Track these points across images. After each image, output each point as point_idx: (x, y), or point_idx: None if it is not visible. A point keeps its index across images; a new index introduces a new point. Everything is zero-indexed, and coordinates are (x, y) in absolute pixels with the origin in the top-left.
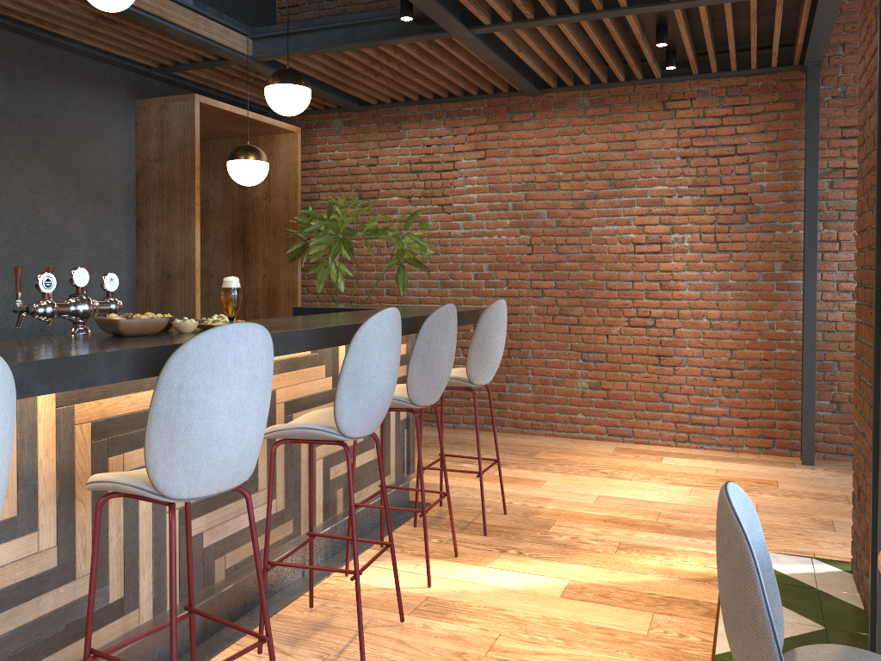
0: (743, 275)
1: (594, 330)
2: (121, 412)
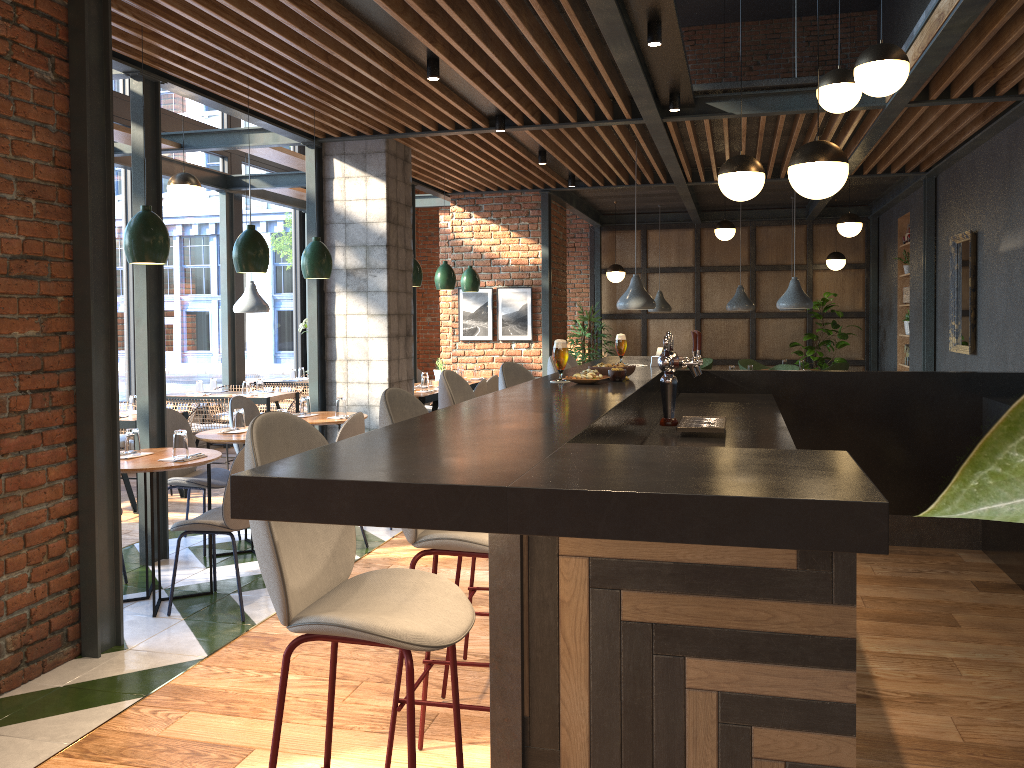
0: None
1: None
2: None
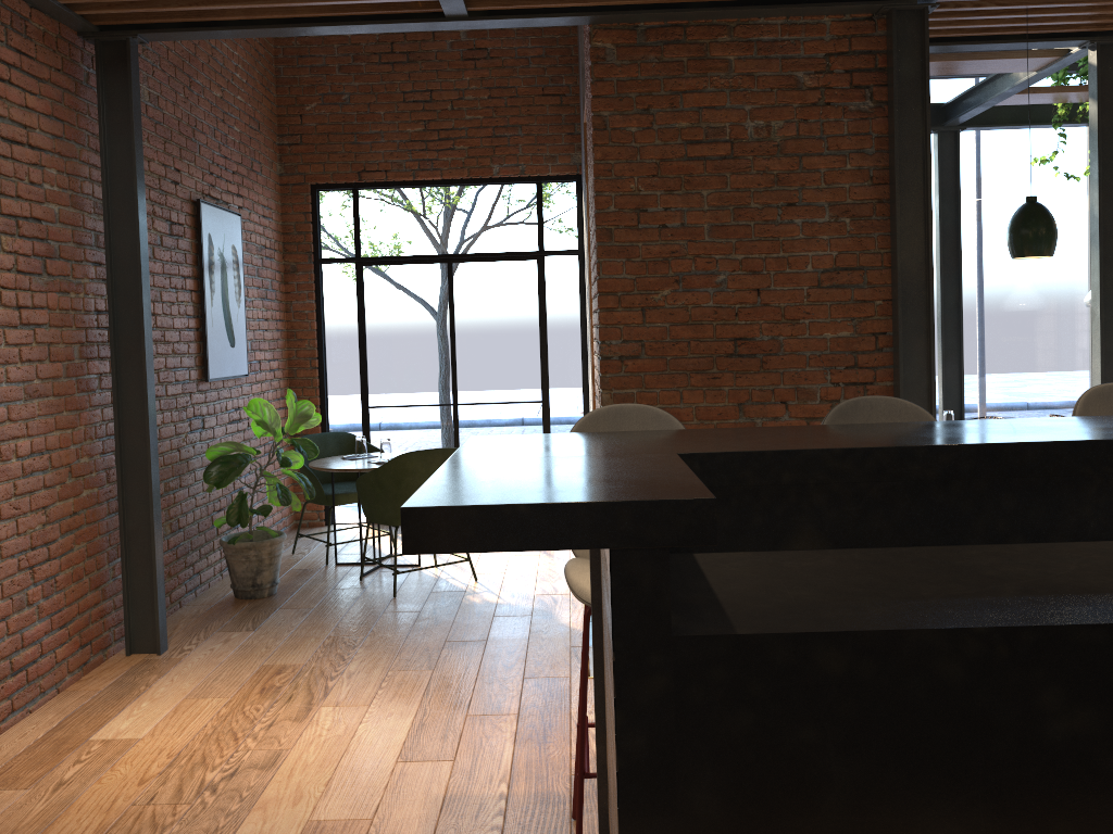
0: (49, 369)
1: None
2: None
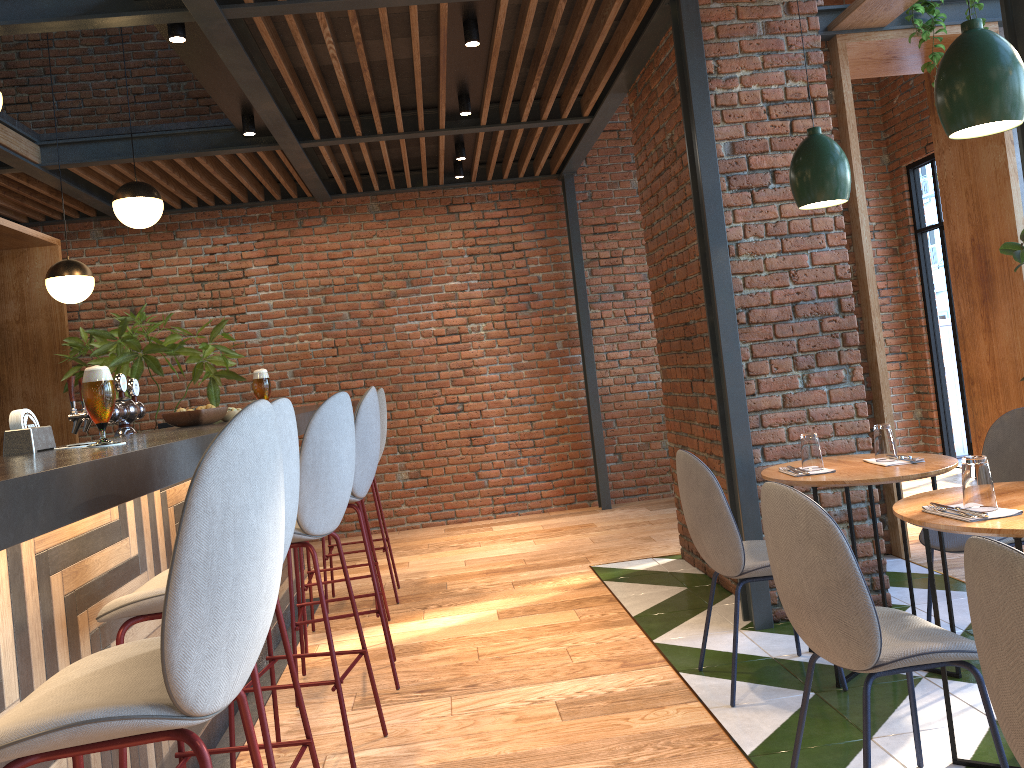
0: (533, 355)
1: (407, 422)
2: (183, 498)
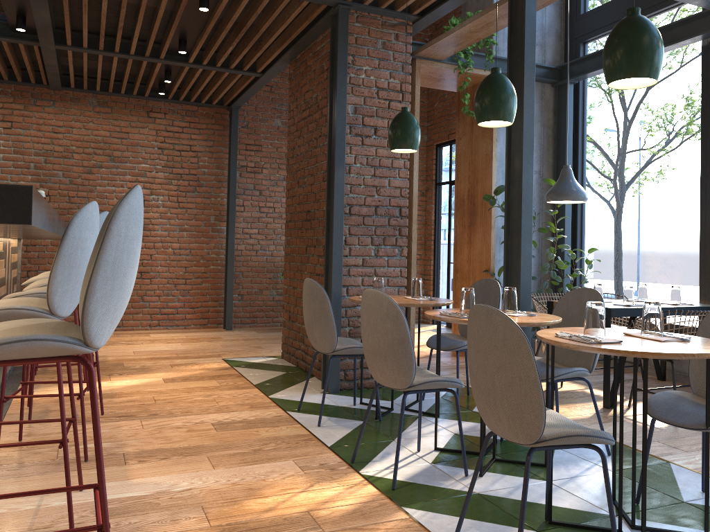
0: (193, 223)
1: None
2: None
